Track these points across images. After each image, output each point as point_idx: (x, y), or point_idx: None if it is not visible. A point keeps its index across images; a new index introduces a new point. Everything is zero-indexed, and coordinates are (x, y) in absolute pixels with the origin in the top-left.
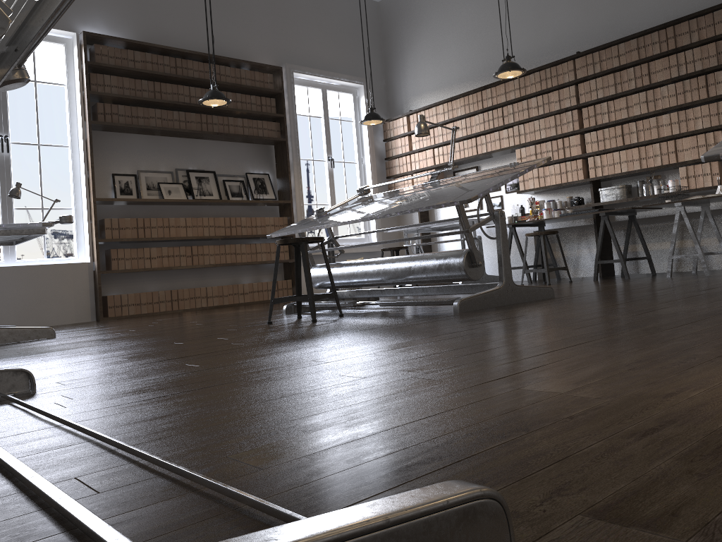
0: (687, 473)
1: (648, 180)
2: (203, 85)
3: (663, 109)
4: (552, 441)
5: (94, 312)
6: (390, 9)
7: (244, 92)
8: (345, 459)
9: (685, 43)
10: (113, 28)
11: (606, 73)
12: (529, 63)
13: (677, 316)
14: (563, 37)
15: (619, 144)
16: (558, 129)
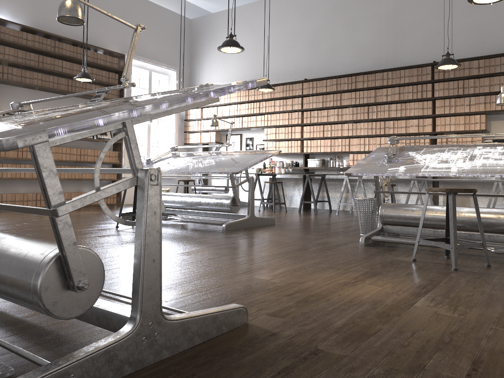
0: (295, 306)
1: (334, 158)
2: (71, 60)
3: (345, 120)
4: (261, 296)
5: None
6: (198, 26)
7: (98, 67)
8: (195, 299)
9: (360, 87)
10: (15, 16)
11: (319, 94)
12: (278, 78)
13: (325, 244)
14: (298, 67)
15: (321, 135)
16: (289, 121)
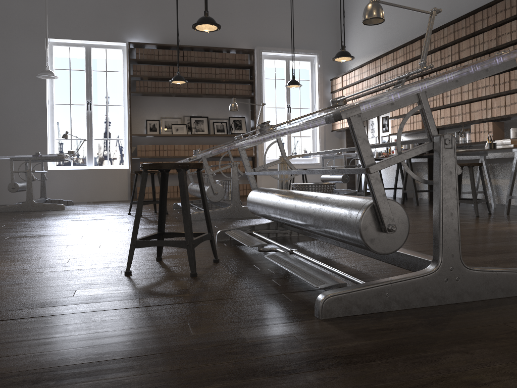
0: None
1: (459, 132)
2: (201, 65)
3: None
4: None
5: (130, 195)
6: None
7: (229, 67)
8: None
9: (479, 28)
10: (147, 37)
11: (437, 50)
12: (406, 40)
13: None
14: (424, 20)
15: (440, 104)
16: None
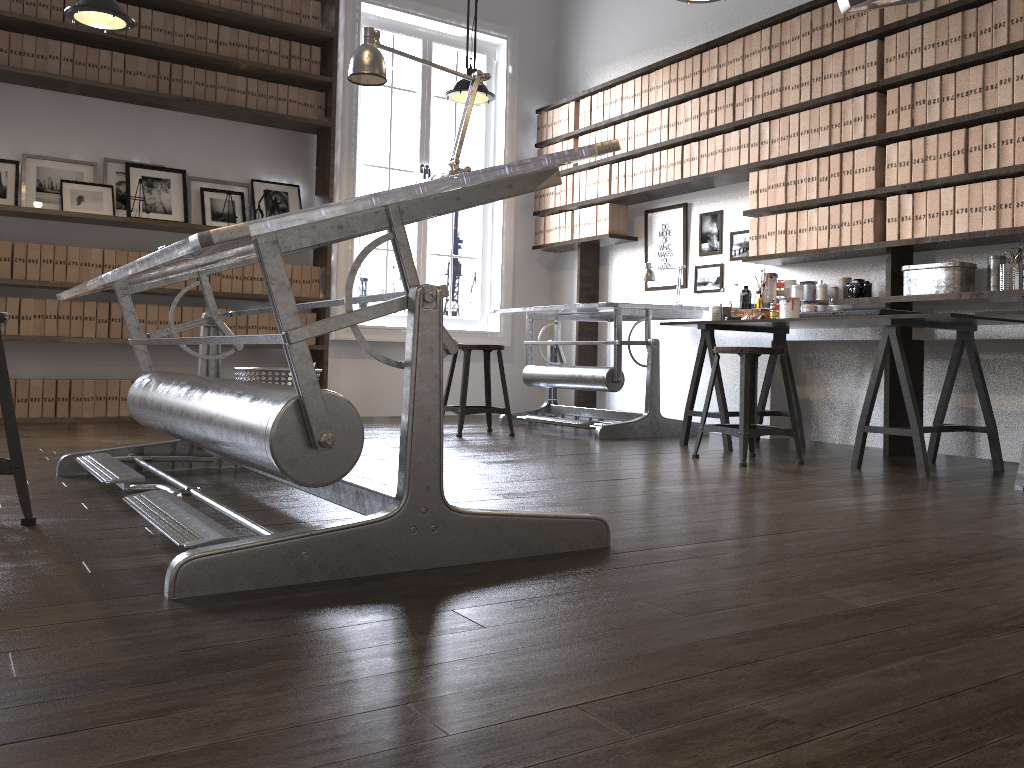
0: None
1: (1014, 256)
2: (175, 10)
3: None
4: None
5: None
6: None
7: (261, 30)
8: None
9: None
10: None
11: (948, 13)
12: None
13: None
14: None
15: (956, 170)
16: (834, 133)
